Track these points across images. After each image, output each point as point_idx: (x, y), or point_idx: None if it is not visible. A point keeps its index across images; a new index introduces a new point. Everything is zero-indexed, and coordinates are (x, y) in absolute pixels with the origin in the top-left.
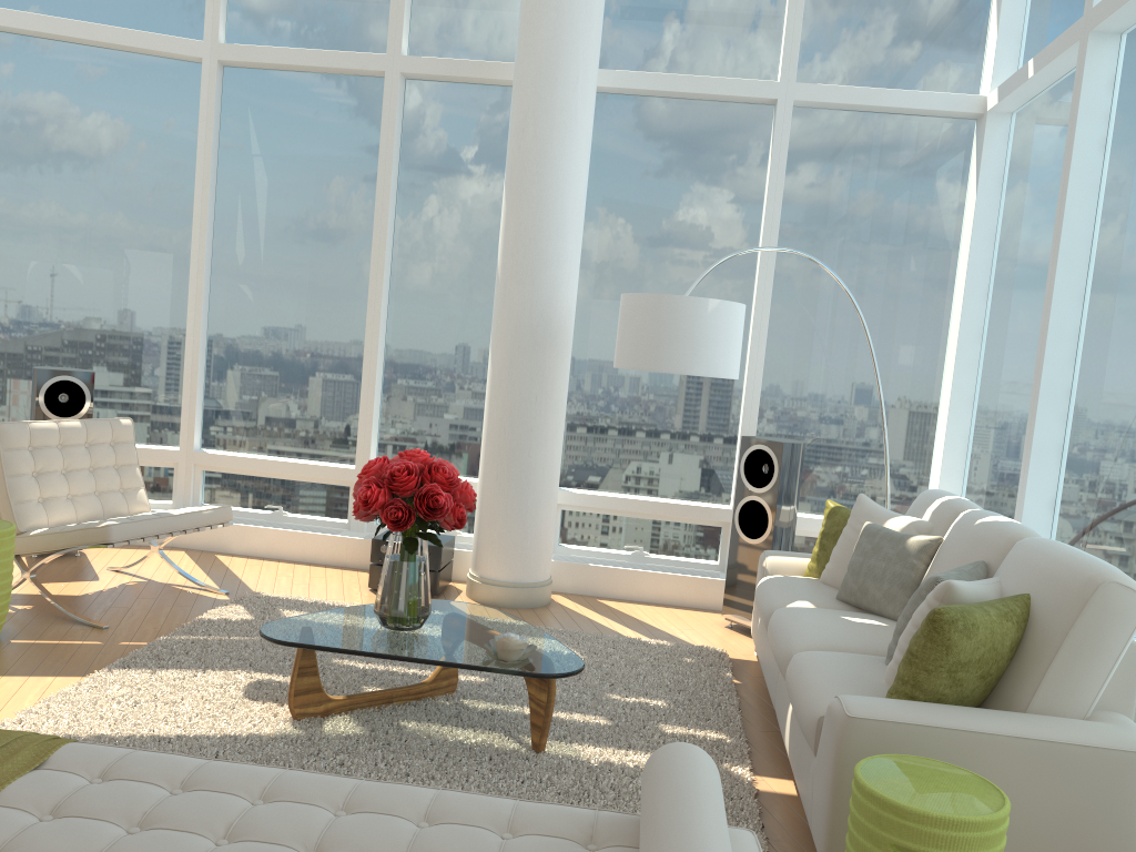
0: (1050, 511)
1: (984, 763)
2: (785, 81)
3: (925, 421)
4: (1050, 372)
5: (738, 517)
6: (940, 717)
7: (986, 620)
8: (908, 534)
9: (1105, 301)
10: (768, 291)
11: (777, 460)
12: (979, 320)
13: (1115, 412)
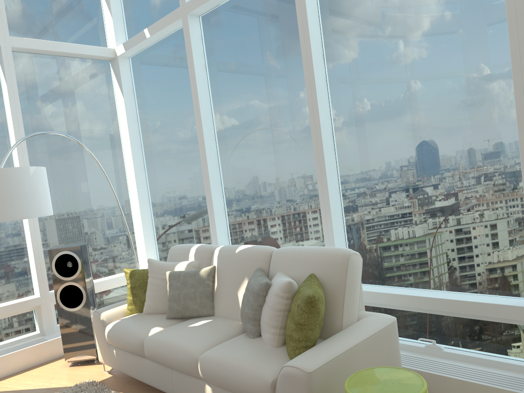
0: (227, 239)
1: (357, 360)
2: (3, 35)
3: (127, 215)
4: (212, 174)
5: (60, 298)
6: (336, 349)
7: (321, 292)
8: (197, 269)
9: (231, 137)
10: (26, 161)
11: (78, 257)
12: (141, 160)
13: (255, 185)
